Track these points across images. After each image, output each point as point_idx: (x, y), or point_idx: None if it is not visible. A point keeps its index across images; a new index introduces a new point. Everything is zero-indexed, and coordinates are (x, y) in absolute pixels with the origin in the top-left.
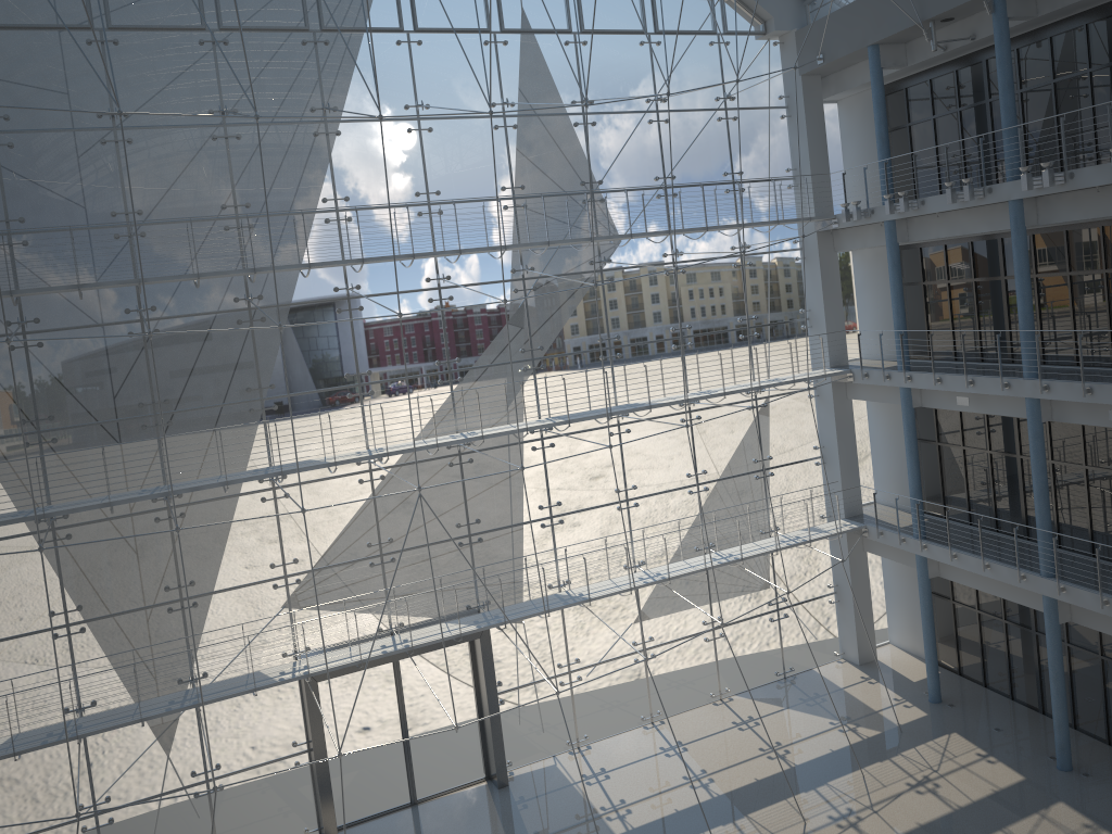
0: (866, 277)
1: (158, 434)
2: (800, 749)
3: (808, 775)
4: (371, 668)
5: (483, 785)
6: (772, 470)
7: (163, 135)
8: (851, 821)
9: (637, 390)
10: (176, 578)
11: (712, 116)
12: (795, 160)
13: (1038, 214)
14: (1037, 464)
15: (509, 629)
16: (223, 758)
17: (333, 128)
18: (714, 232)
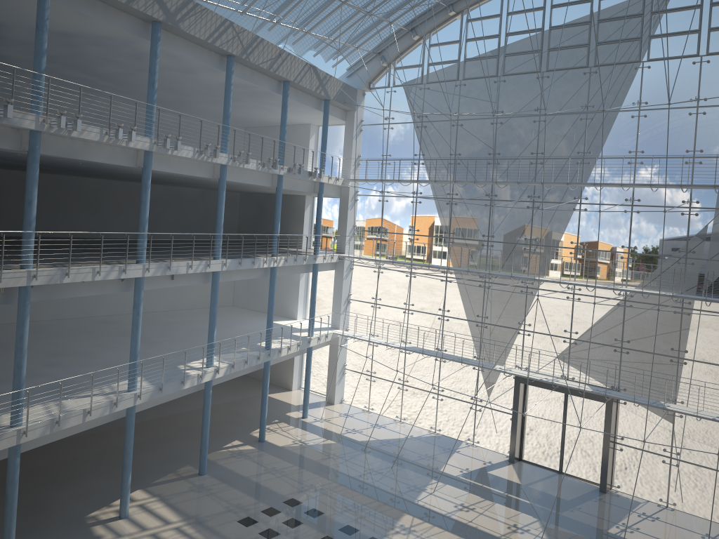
0: None
1: (486, 249)
2: None
3: None
4: (553, 392)
5: (596, 486)
6: None
7: (514, 120)
8: None
9: None
10: (481, 312)
11: None
12: None
13: None
14: None
15: (635, 411)
16: (483, 398)
17: (590, 116)
18: None
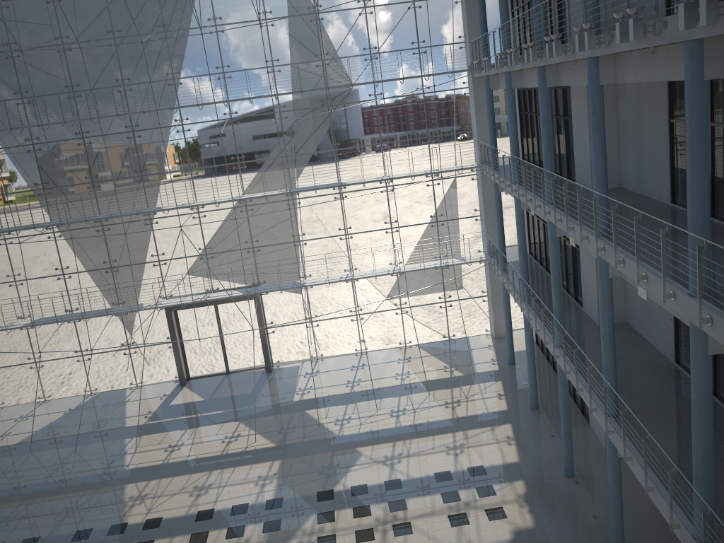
0: None
1: (94, 191)
2: (415, 377)
3: (404, 390)
4: (203, 308)
5: (262, 370)
6: (443, 222)
7: (85, 46)
8: (399, 414)
9: (352, 174)
10: (108, 257)
11: (404, 7)
12: (464, 30)
13: (522, 81)
14: (518, 234)
15: (277, 296)
16: (135, 339)
17: (169, 35)
18: (404, 80)
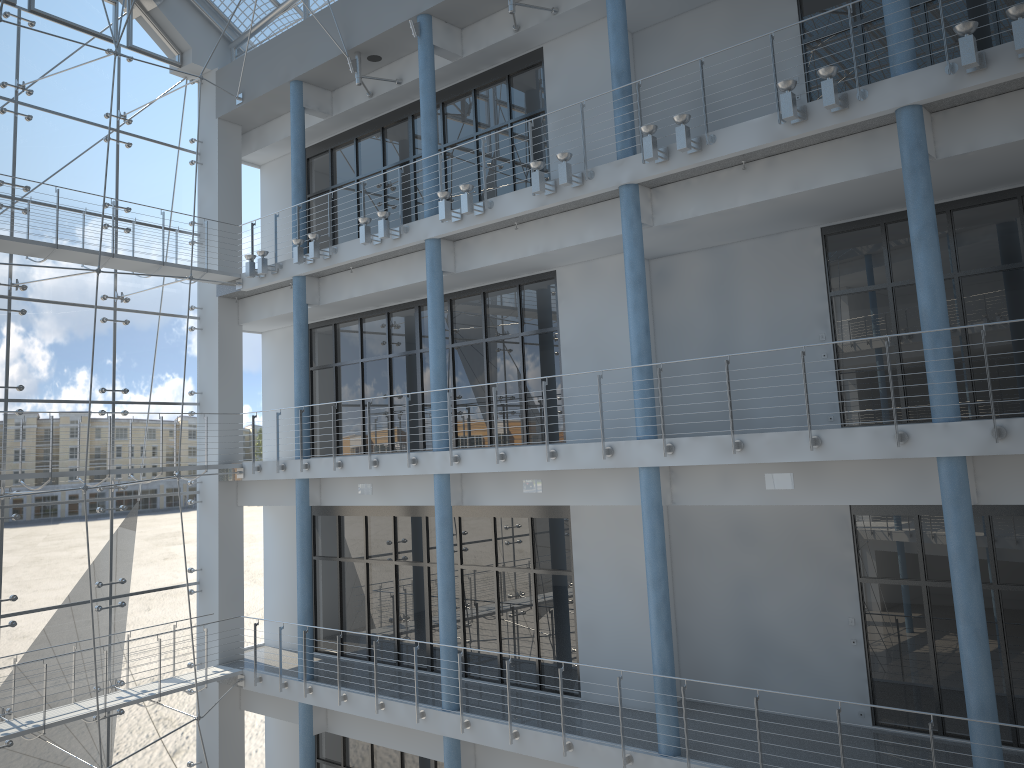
0: (275, 363)
1: None
2: None
3: None
4: None
5: None
6: (125, 599)
7: None
8: None
9: None
10: None
11: (98, 133)
12: (203, 213)
13: (456, 260)
14: (444, 558)
15: None
16: None
17: None
18: (79, 272)
